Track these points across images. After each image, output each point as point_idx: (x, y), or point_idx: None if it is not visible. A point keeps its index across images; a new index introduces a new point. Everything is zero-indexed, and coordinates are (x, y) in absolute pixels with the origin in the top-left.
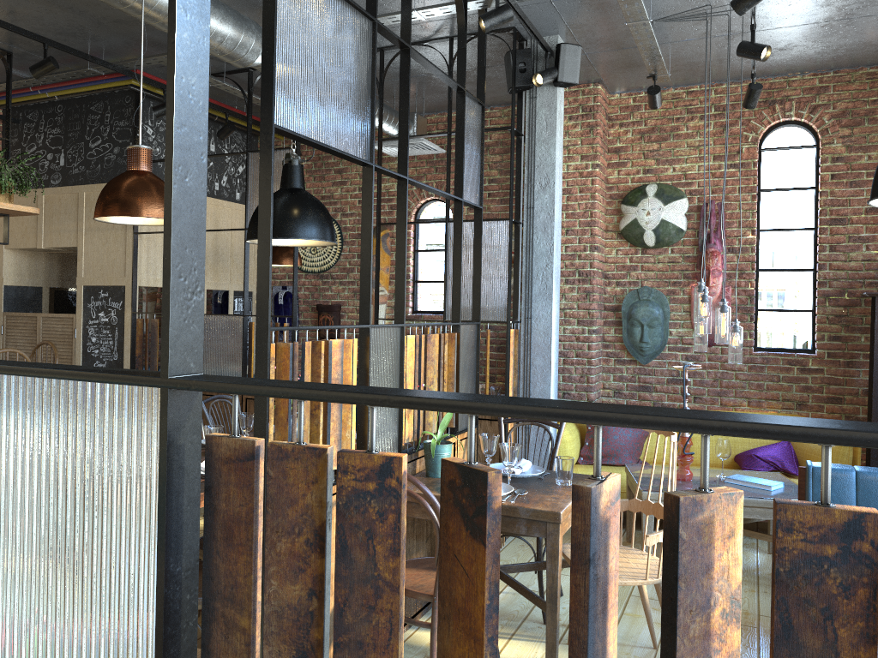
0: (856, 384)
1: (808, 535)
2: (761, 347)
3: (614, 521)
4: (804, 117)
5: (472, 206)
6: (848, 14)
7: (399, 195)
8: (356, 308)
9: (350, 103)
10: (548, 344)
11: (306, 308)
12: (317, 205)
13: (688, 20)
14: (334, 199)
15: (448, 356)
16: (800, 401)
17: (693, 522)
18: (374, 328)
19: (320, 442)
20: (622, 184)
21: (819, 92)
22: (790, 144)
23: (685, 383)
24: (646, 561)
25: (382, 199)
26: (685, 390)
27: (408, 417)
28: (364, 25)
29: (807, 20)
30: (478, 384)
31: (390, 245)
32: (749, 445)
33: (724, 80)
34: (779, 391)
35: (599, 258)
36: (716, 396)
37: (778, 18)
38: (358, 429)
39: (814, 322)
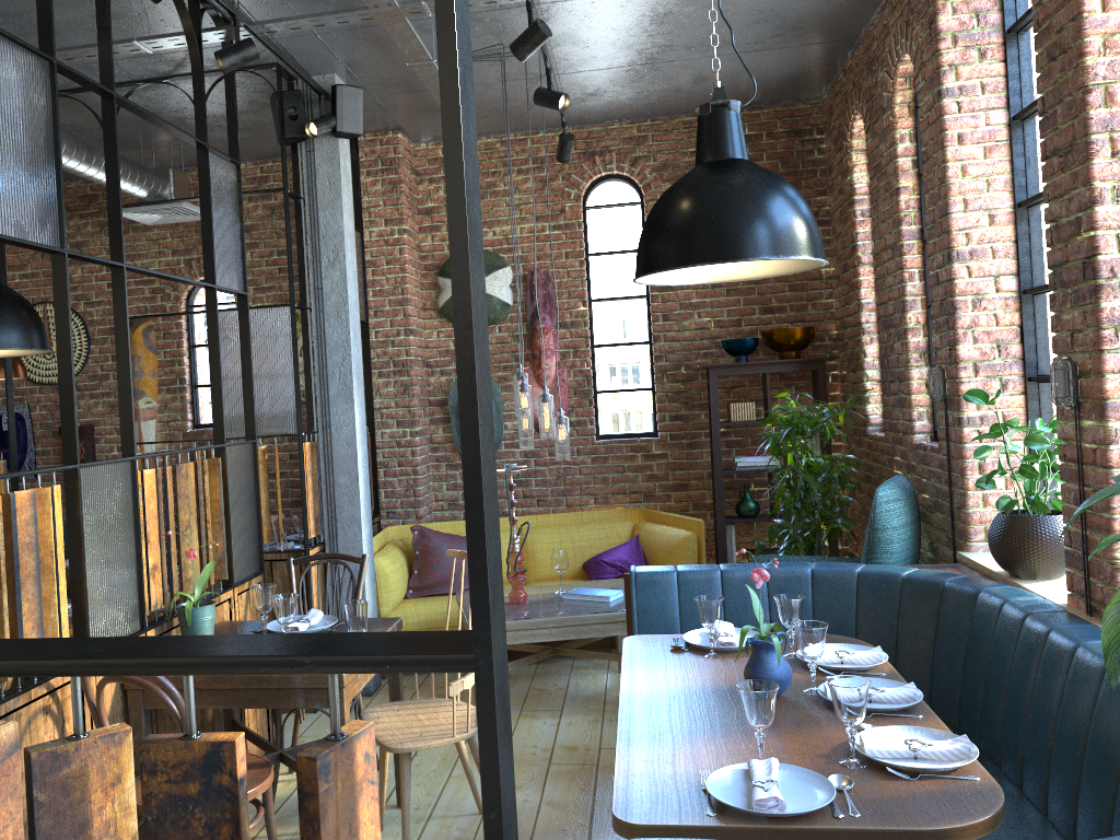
0: (700, 467)
1: (172, 775)
2: (604, 434)
3: (5, 781)
4: (626, 171)
5: (234, 293)
6: (650, 59)
7: (115, 288)
8: (116, 428)
9: (20, 171)
10: (353, 457)
11: (45, 433)
12: (16, 301)
13: (482, 60)
14: (74, 283)
15: (212, 489)
16: (647, 492)
17: (55, 778)
18: (87, 467)
19: (6, 633)
20: (437, 252)
21: (638, 143)
22: (615, 201)
23: (511, 489)
24: (458, 713)
25: (141, 280)
26: (511, 497)
27: (154, 577)
28: (36, 66)
29: (610, 63)
30: (261, 518)
31: (156, 341)
32: (598, 550)
33: (540, 128)
34: (626, 482)
35: (417, 343)
36: (561, 496)
37: (579, 60)
38: (74, 605)
39: (655, 401)
